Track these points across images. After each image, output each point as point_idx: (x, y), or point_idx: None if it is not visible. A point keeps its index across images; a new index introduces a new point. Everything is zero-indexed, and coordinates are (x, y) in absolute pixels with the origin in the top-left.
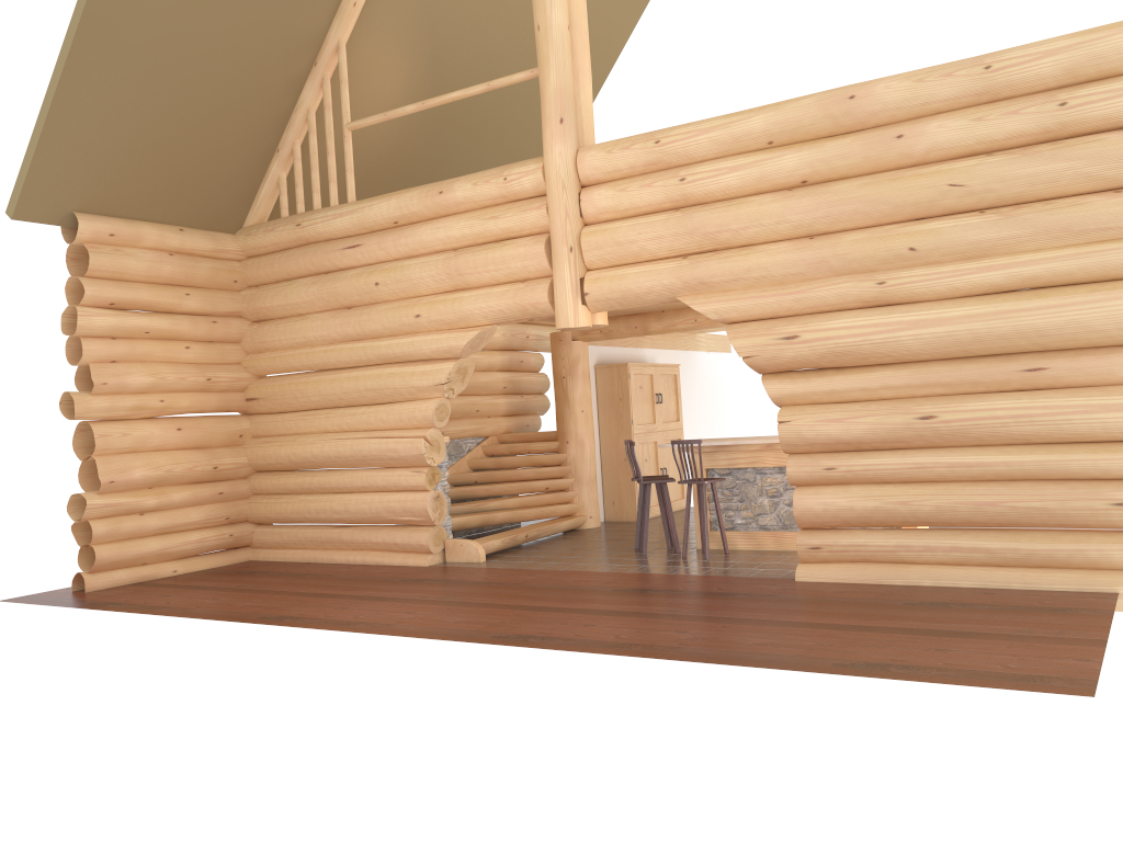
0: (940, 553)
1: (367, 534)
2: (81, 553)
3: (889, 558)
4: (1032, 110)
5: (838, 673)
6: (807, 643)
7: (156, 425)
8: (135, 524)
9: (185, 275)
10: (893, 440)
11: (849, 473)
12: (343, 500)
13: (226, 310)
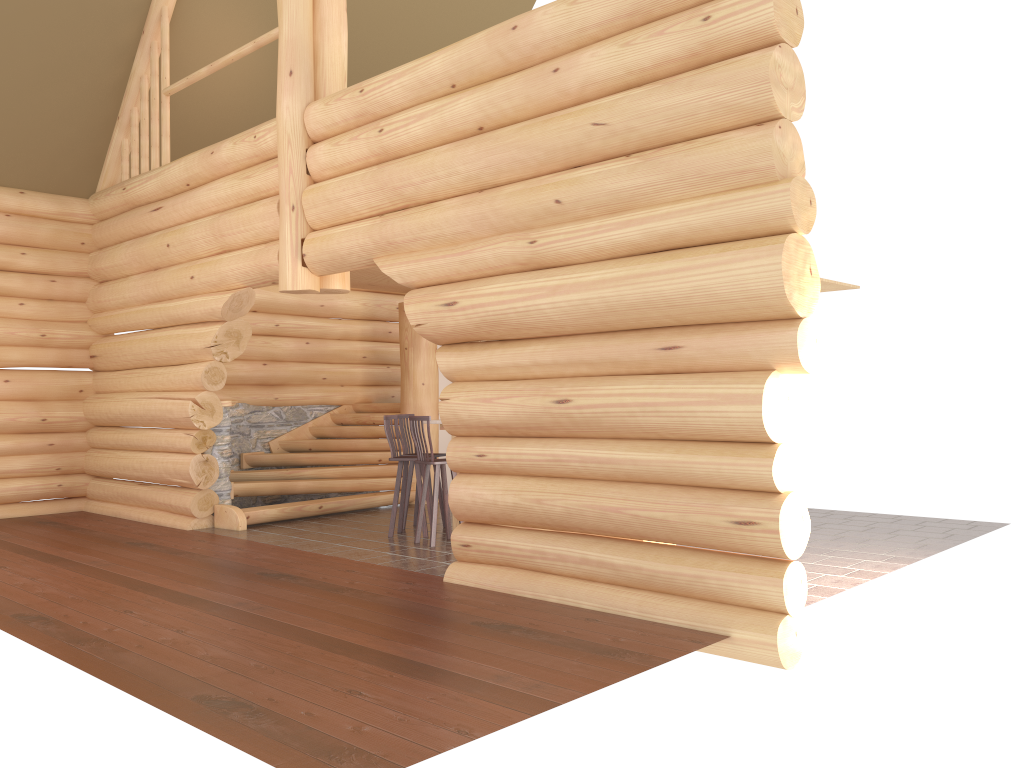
0: (571, 564)
1: (155, 493)
2: None
3: (529, 565)
4: (677, 28)
5: (169, 710)
6: (252, 662)
7: None
8: None
9: (22, 236)
10: (535, 426)
11: (496, 461)
12: (141, 458)
13: (70, 271)
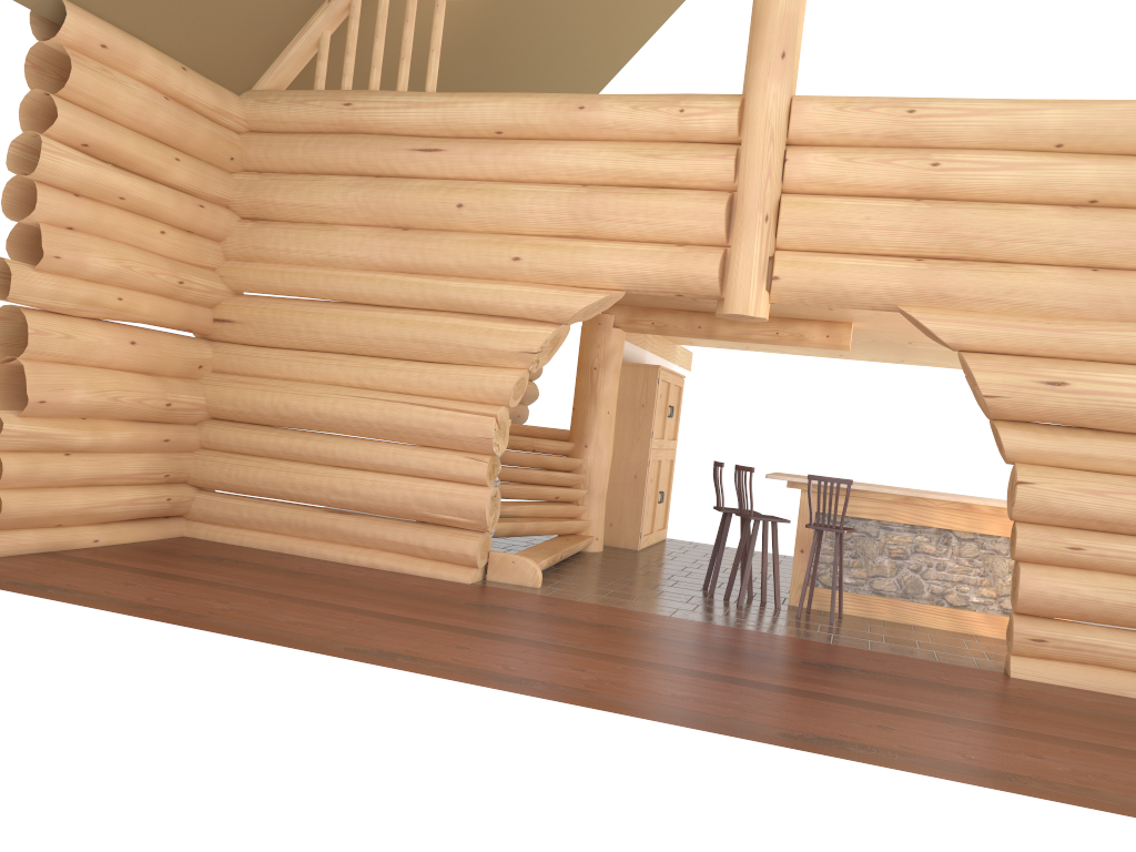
0: None
1: (381, 528)
2: None
3: (1133, 666)
4: None
5: None
6: None
7: (105, 332)
8: (58, 468)
9: (180, 133)
10: None
11: (1100, 557)
12: (351, 478)
13: (215, 194)
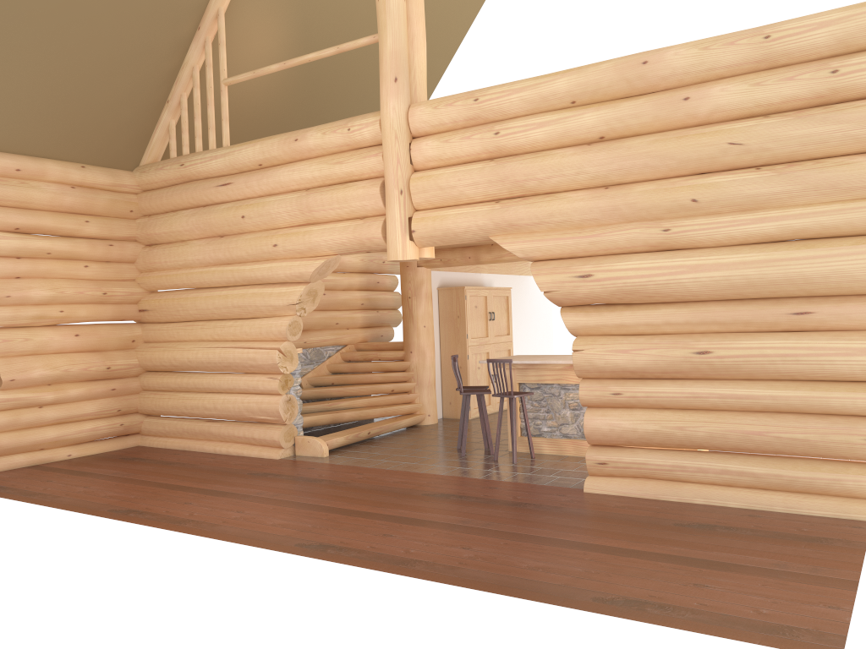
0: (711, 474)
1: (232, 429)
2: None
3: (667, 476)
4: (806, 76)
5: (596, 611)
6: (576, 568)
7: (56, 332)
8: (34, 416)
9: (85, 205)
10: (672, 371)
11: (633, 398)
12: (213, 399)
13: (122, 235)
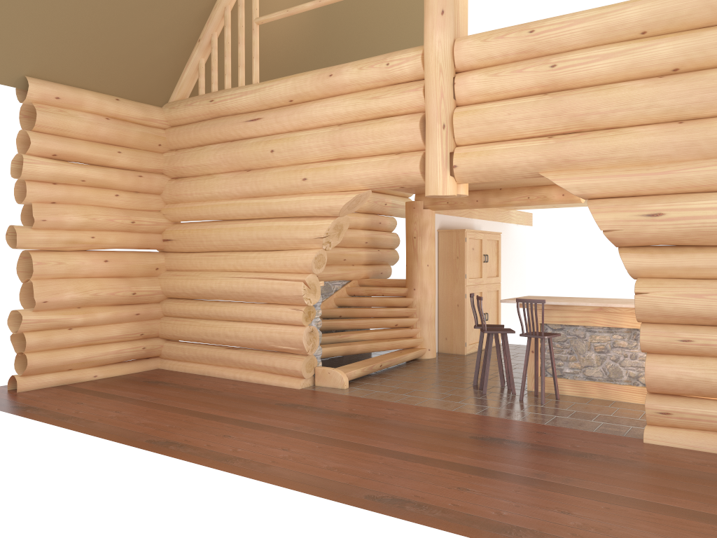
0: None
1: (252, 357)
2: (17, 358)
3: None
4: None
5: None
6: None
7: (87, 257)
8: (63, 337)
9: (118, 137)
10: None
11: (706, 346)
12: (234, 327)
13: (150, 168)
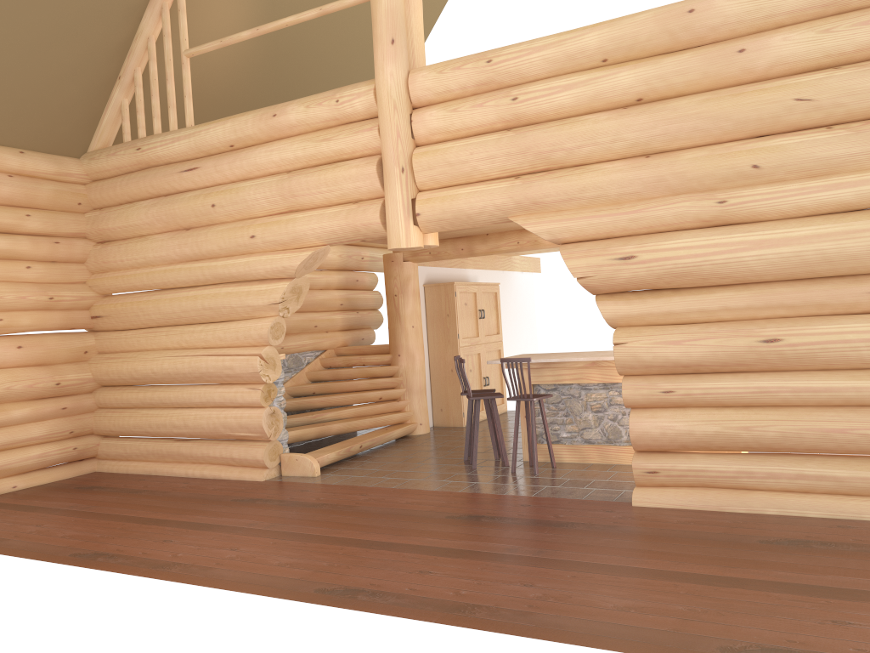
0: (784, 480)
1: (206, 448)
2: None
3: (730, 484)
4: None
5: None
6: (676, 607)
7: None
8: None
9: (26, 197)
10: (734, 363)
11: (688, 396)
12: (183, 415)
13: (70, 231)
